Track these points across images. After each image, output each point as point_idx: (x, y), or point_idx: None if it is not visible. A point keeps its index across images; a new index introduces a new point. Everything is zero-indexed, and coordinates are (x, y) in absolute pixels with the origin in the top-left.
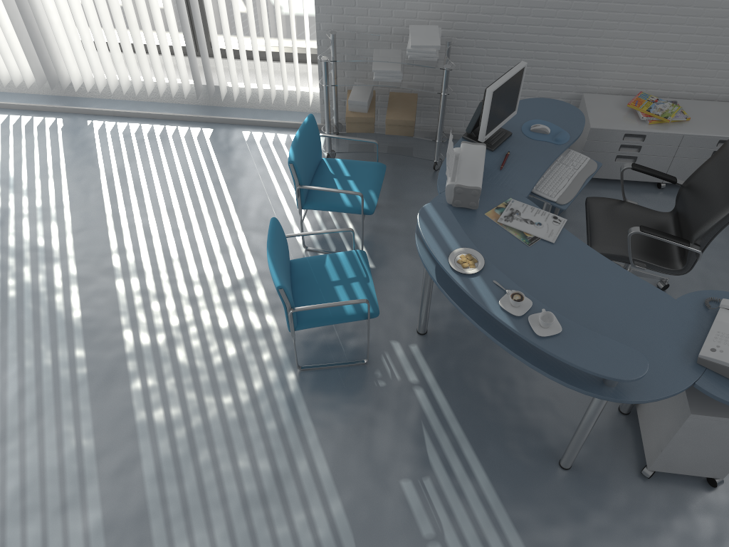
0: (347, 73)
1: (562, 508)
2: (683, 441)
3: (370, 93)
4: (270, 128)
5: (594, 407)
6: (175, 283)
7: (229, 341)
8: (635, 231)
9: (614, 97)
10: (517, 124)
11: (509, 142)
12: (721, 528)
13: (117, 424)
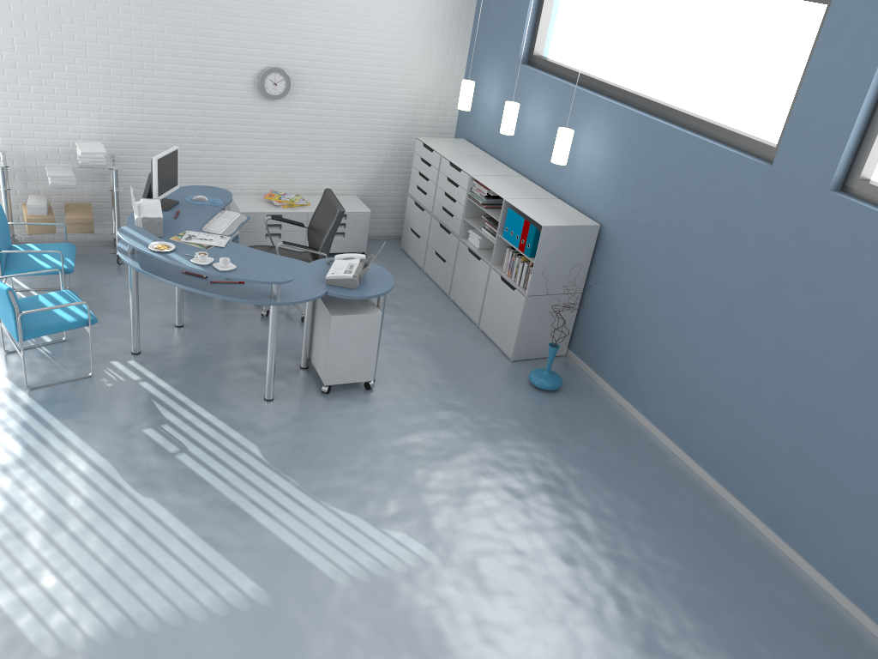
0: (23, 182)
1: (272, 418)
2: (336, 346)
3: (47, 200)
4: None
5: (272, 323)
6: None
7: None
8: (280, 244)
9: (254, 196)
10: (182, 198)
11: (178, 206)
12: (378, 406)
13: None
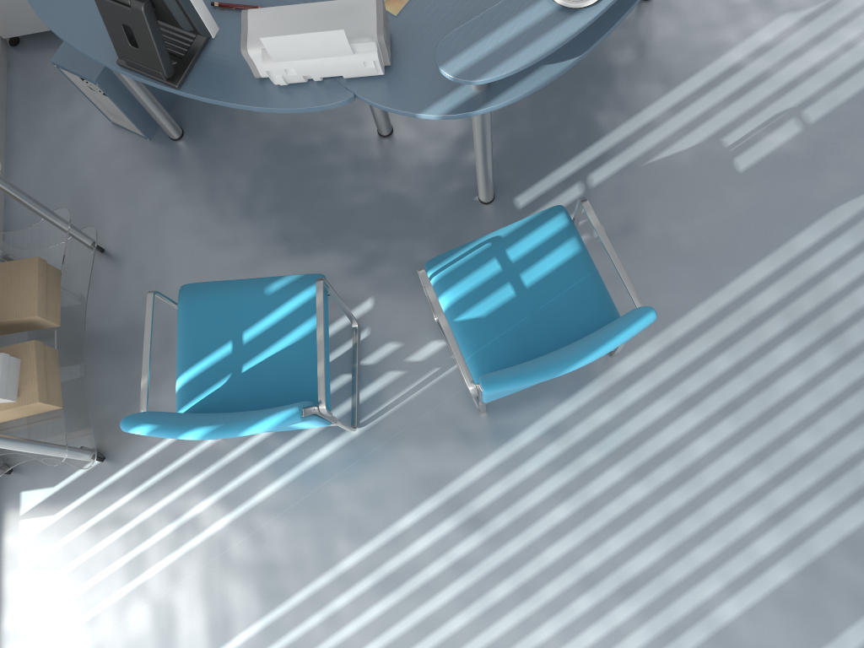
0: None
1: None
2: None
3: None
4: (1, 628)
5: None
6: (496, 644)
7: (594, 486)
8: None
9: None
10: None
11: None
12: None
13: (806, 606)
